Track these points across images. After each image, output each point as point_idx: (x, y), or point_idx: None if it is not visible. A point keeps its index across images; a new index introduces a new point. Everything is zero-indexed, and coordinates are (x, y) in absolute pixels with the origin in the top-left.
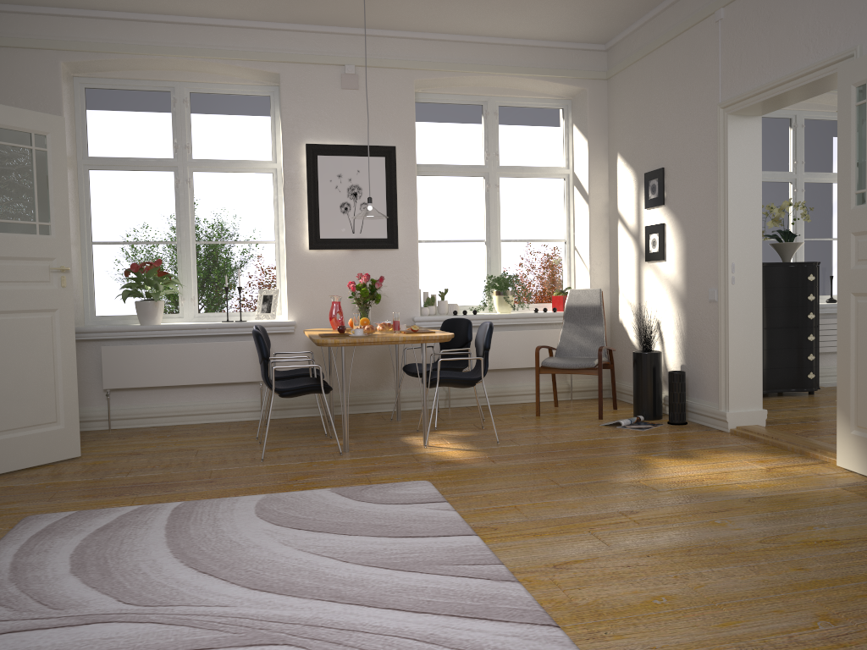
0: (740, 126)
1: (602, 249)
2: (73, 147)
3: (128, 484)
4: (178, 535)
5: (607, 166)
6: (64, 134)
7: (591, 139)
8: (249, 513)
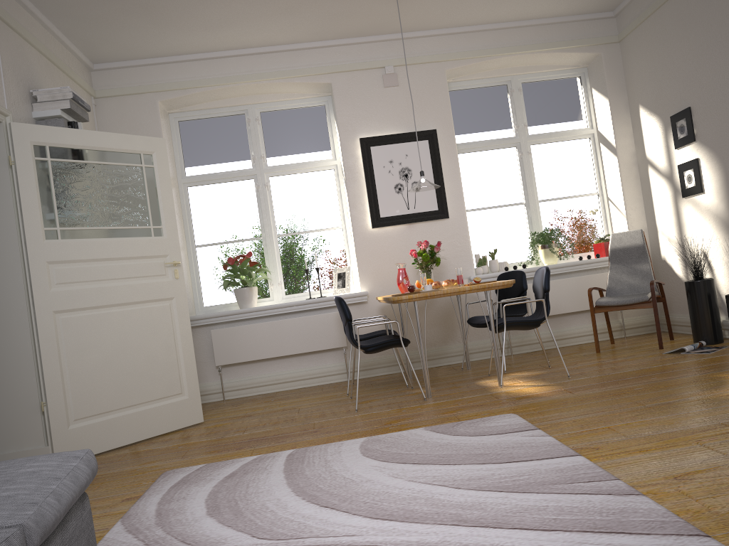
0: None
1: (635, 195)
2: (173, 170)
3: (245, 439)
4: (295, 476)
5: (630, 119)
6: (166, 151)
7: (611, 97)
8: (355, 453)
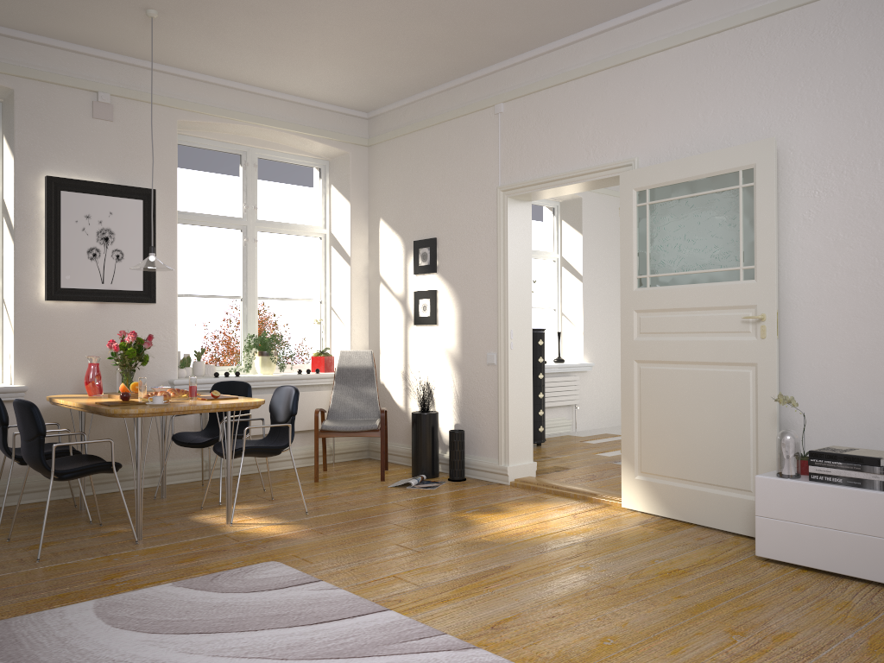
0: (516, 209)
1: (362, 310)
2: None
3: None
4: None
5: (367, 229)
6: None
7: (353, 202)
8: (98, 625)
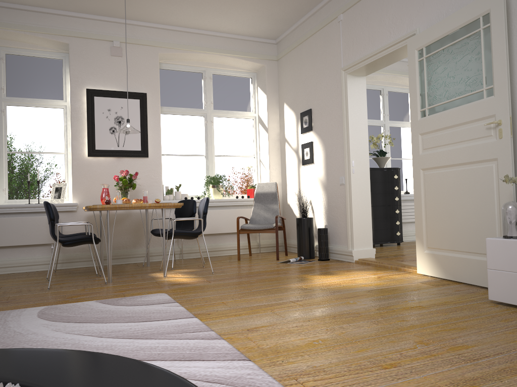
0: (354, 81)
1: (276, 160)
2: None
3: None
4: None
5: (278, 111)
6: None
7: (268, 95)
8: (32, 316)
